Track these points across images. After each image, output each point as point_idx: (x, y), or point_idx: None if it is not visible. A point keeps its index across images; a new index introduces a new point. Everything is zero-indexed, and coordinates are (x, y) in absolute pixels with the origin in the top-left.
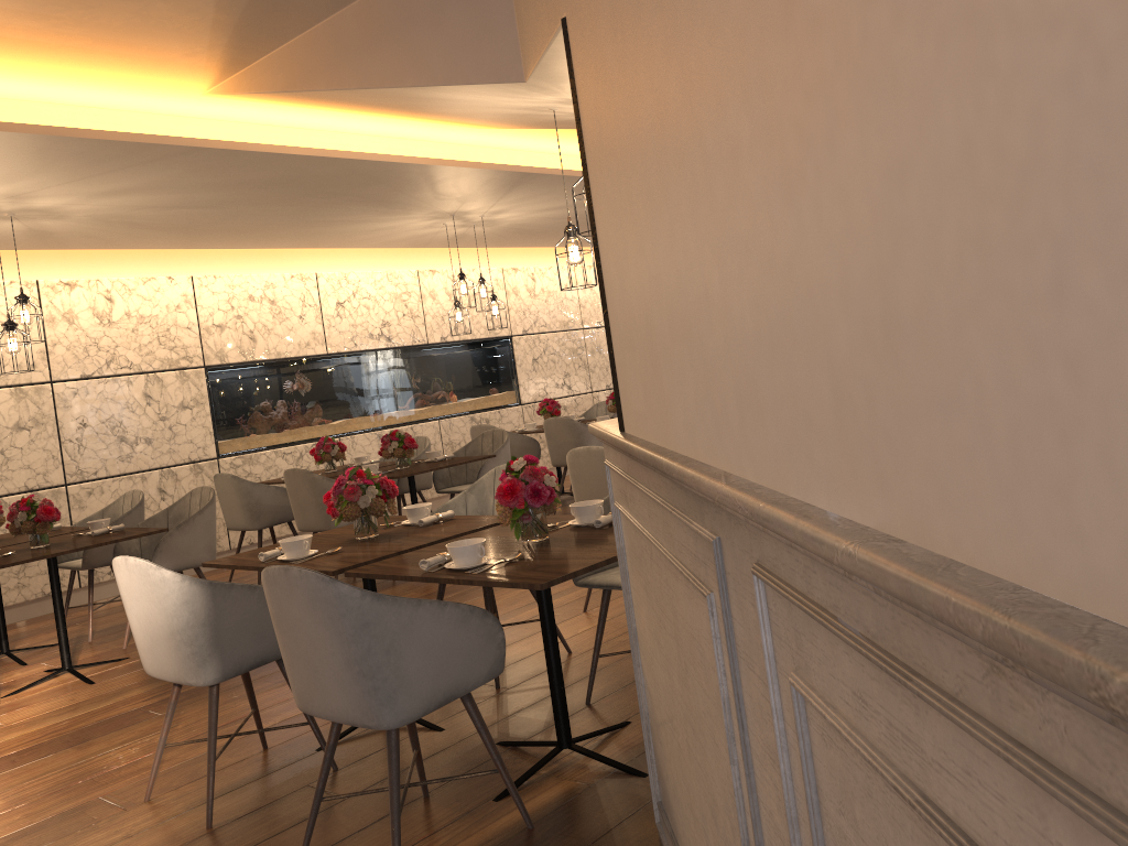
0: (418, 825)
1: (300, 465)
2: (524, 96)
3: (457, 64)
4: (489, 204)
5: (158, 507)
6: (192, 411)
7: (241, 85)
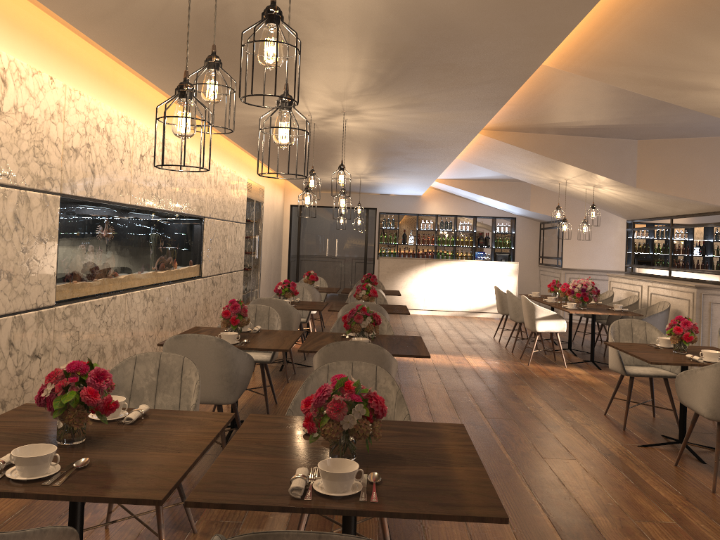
0: None
1: (103, 320)
2: None
3: None
4: (388, 114)
5: (5, 365)
6: (45, 245)
7: None
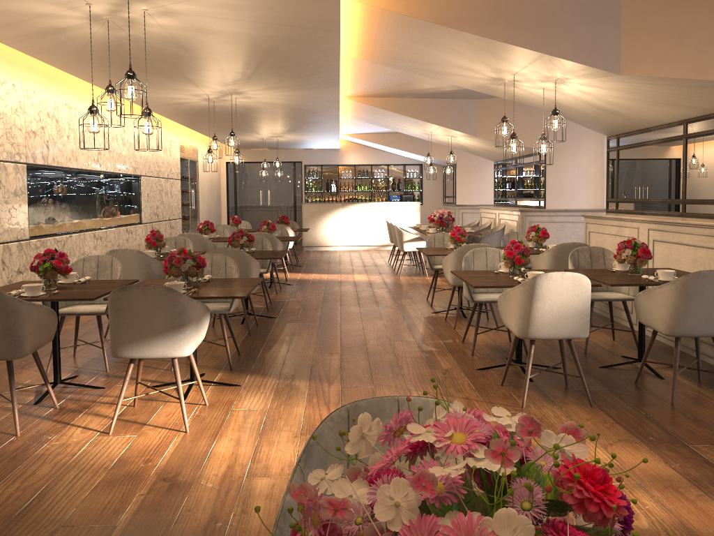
0: (665, 389)
1: (63, 251)
2: (559, 72)
3: (579, 53)
4: (264, 93)
5: (1, 275)
6: (19, 198)
7: (393, 6)
